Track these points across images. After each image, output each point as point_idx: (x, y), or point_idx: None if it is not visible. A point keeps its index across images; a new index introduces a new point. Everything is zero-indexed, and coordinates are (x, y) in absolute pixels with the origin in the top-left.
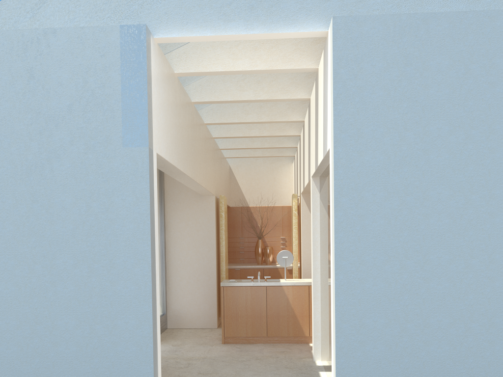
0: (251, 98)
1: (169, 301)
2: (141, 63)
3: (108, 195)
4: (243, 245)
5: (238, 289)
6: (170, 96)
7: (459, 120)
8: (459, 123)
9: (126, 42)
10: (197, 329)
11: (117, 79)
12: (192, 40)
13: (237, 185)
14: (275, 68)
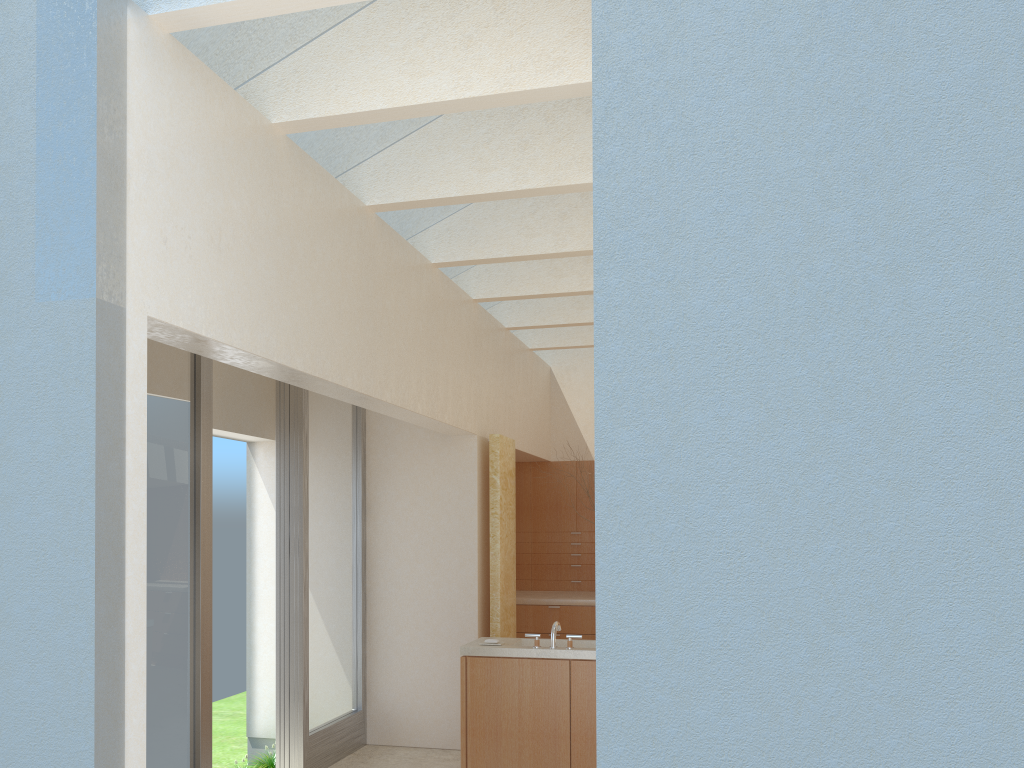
0: (506, 187)
1: (372, 681)
2: (83, 74)
3: (0, 430)
4: (579, 549)
5: (501, 666)
6: (244, 178)
7: (1018, 160)
8: (1017, 170)
9: (51, 24)
10: (431, 751)
11: (28, 123)
12: (251, 15)
13: (566, 413)
14: (519, 89)
